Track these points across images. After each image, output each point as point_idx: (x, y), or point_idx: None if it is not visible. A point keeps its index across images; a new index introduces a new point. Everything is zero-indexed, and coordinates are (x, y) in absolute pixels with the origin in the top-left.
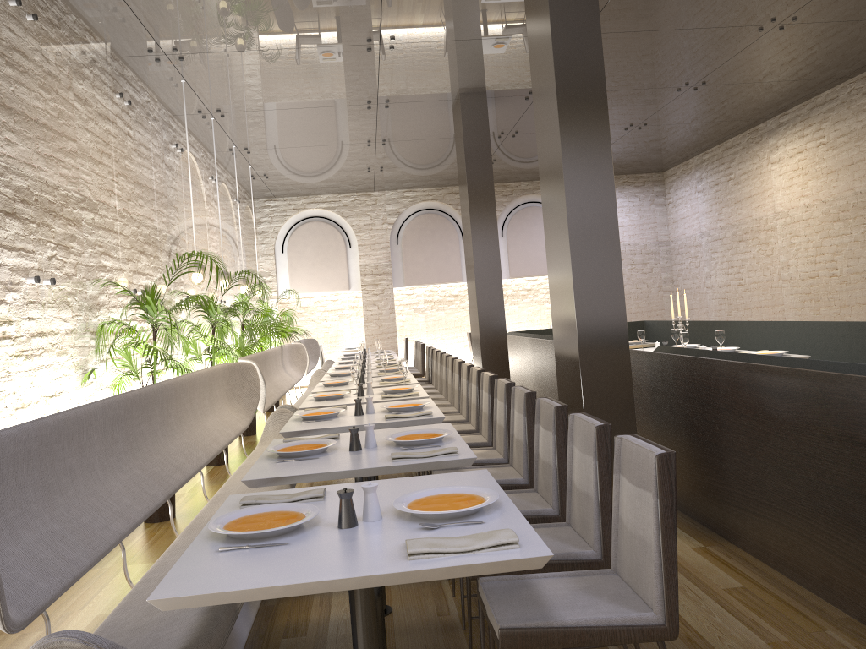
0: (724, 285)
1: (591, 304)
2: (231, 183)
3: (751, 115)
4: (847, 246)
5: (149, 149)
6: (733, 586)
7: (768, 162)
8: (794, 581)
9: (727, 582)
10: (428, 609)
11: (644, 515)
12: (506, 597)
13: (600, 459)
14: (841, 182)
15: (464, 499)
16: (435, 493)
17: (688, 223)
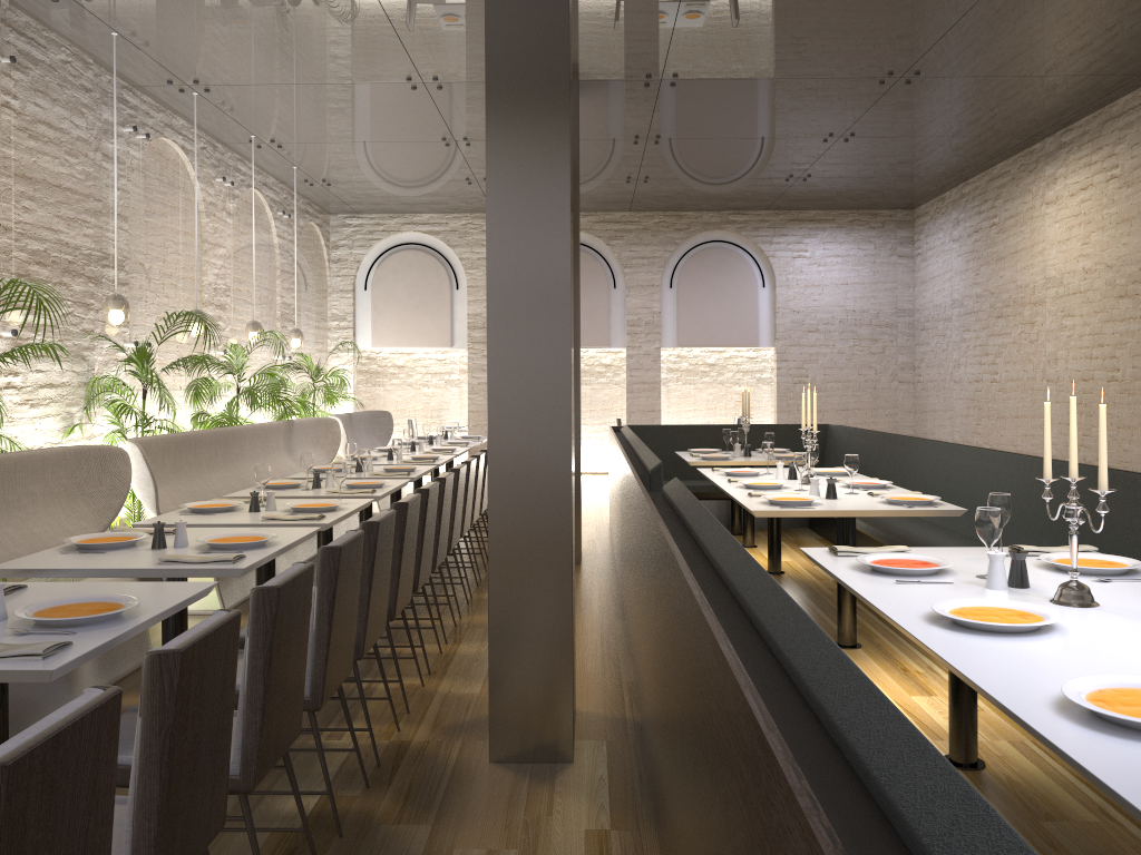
0: (975, 380)
1: (515, 406)
2: (272, 189)
3: (1016, 128)
4: (1135, 336)
5: (60, 130)
6: None
7: (1042, 202)
8: None
9: None
10: None
11: None
12: None
13: (147, 715)
14: (1135, 238)
15: None
16: None
17: (938, 286)
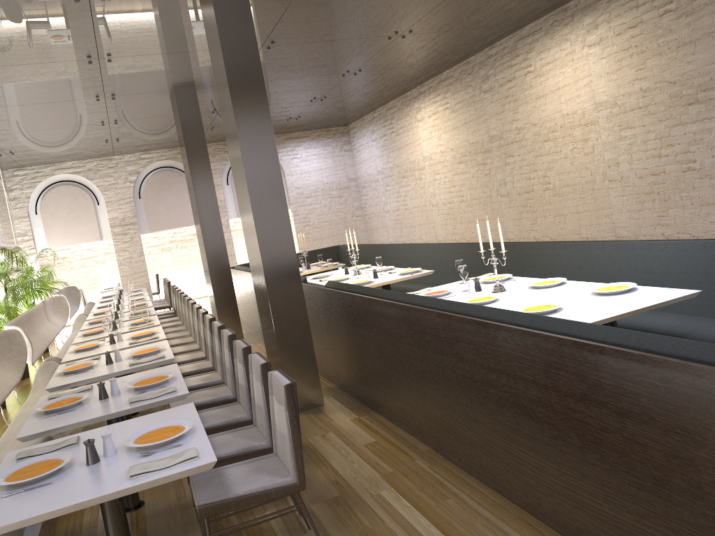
0: (396, 209)
1: (274, 262)
2: None
3: (400, 87)
4: (468, 180)
5: None
6: (370, 441)
7: (415, 120)
8: (406, 431)
9: (367, 439)
10: (170, 497)
11: (283, 420)
12: (205, 485)
13: (265, 384)
14: (461, 136)
15: (172, 429)
16: (154, 428)
17: (368, 164)
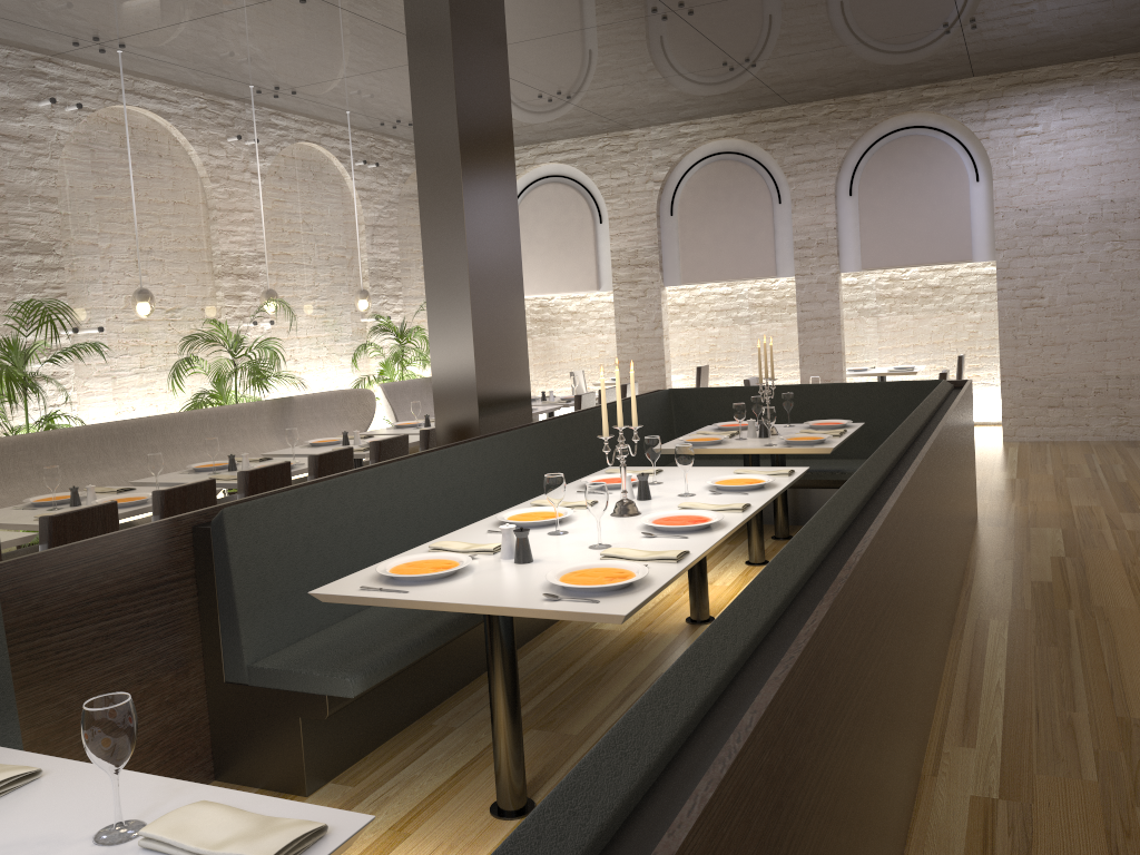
0: None
1: None
2: (341, 139)
3: None
4: None
5: None
6: None
7: None
8: None
9: None
10: None
11: None
12: None
13: None
14: None
15: None
16: None
17: None
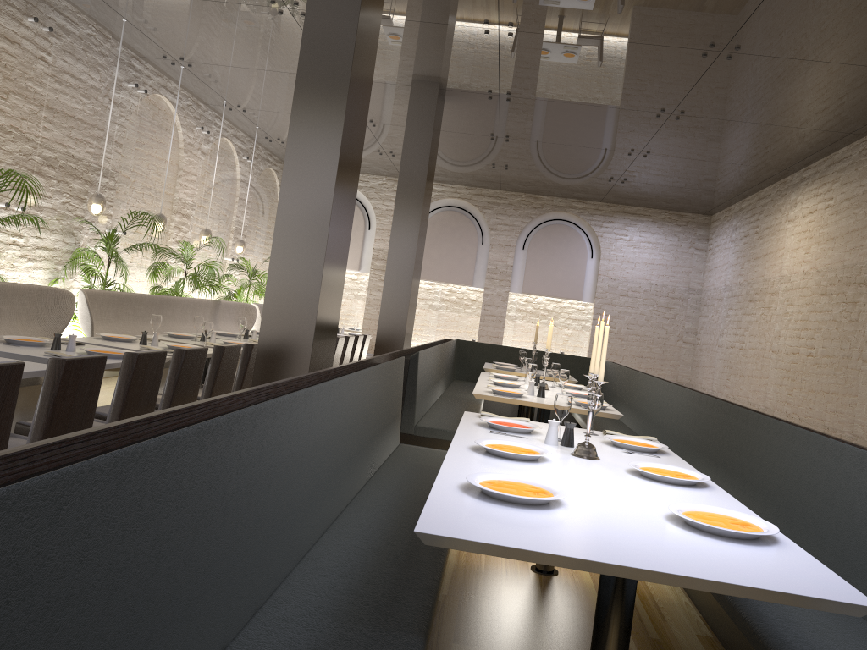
0: (730, 346)
1: (284, 287)
2: (241, 141)
3: (769, 163)
4: (826, 324)
5: (79, 80)
6: None
7: (786, 219)
8: None
9: None
10: None
11: None
12: None
13: None
14: (835, 252)
15: None
16: None
17: (718, 274)
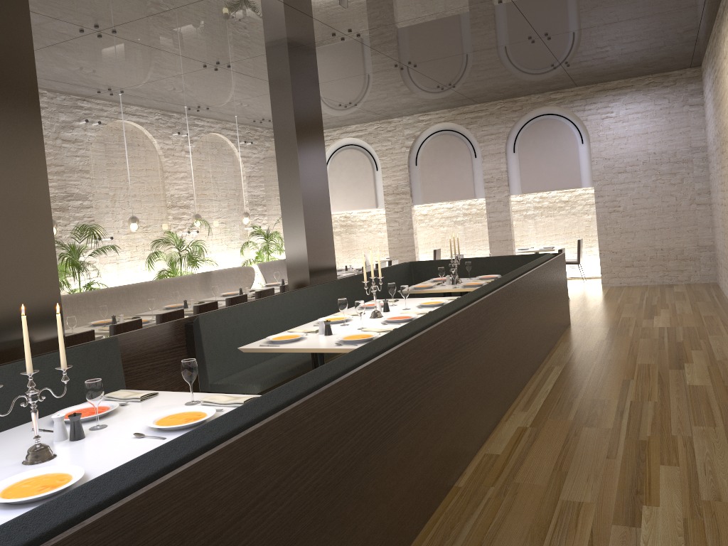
0: (721, 203)
1: None
2: (232, 130)
3: (678, 3)
4: None
5: None
6: None
7: (723, 57)
8: None
9: None
10: None
11: None
12: None
13: None
14: None
15: None
16: None
17: (709, 127)
